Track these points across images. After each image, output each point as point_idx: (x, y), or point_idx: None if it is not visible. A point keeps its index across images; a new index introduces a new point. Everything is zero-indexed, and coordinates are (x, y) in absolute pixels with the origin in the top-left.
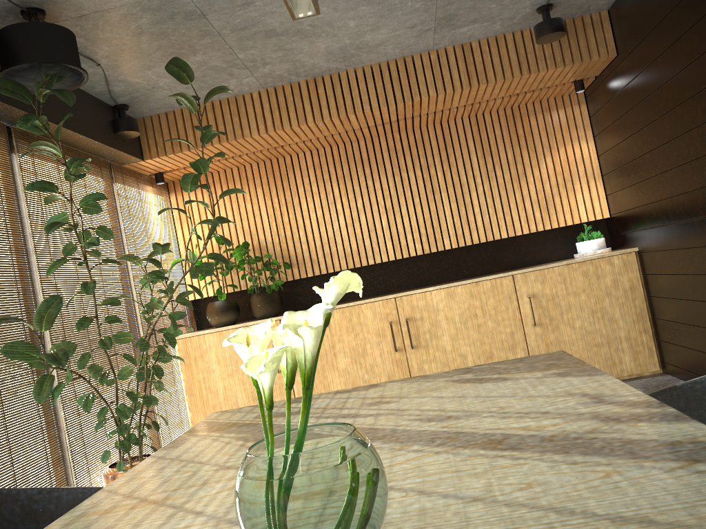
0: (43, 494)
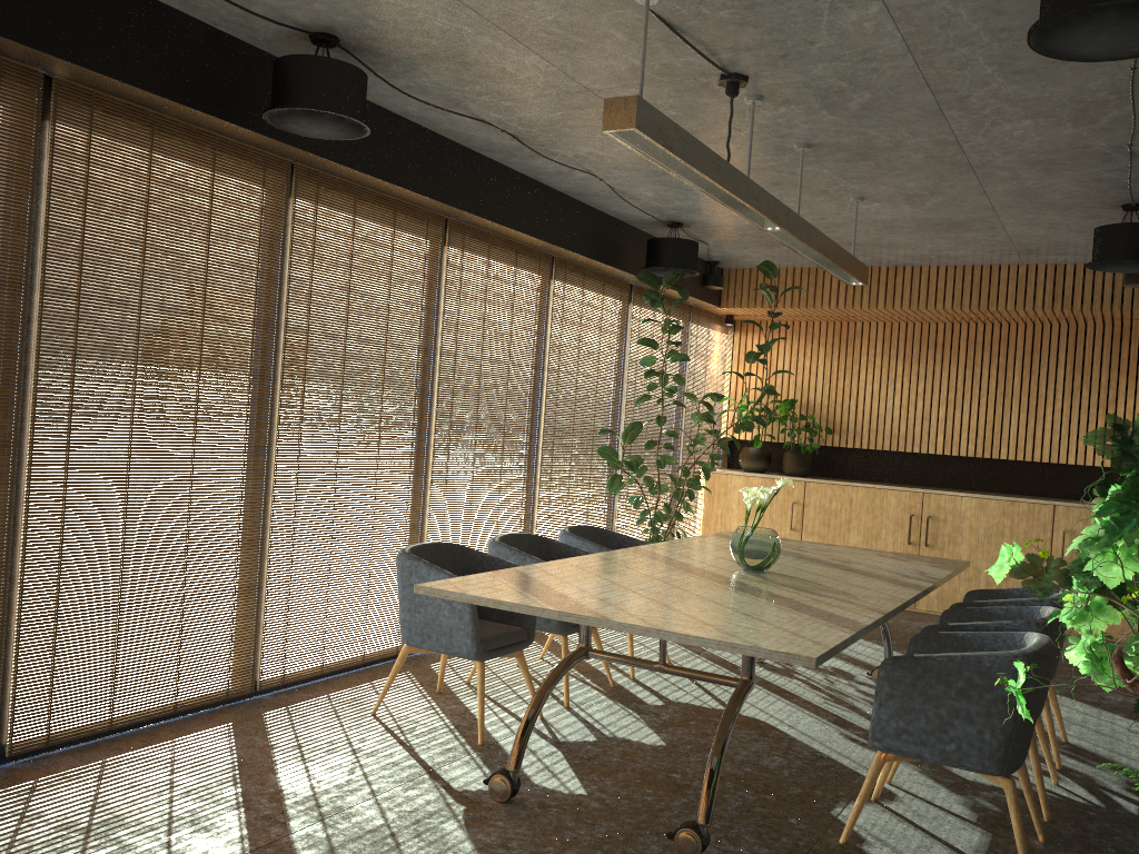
0: (629, 540)
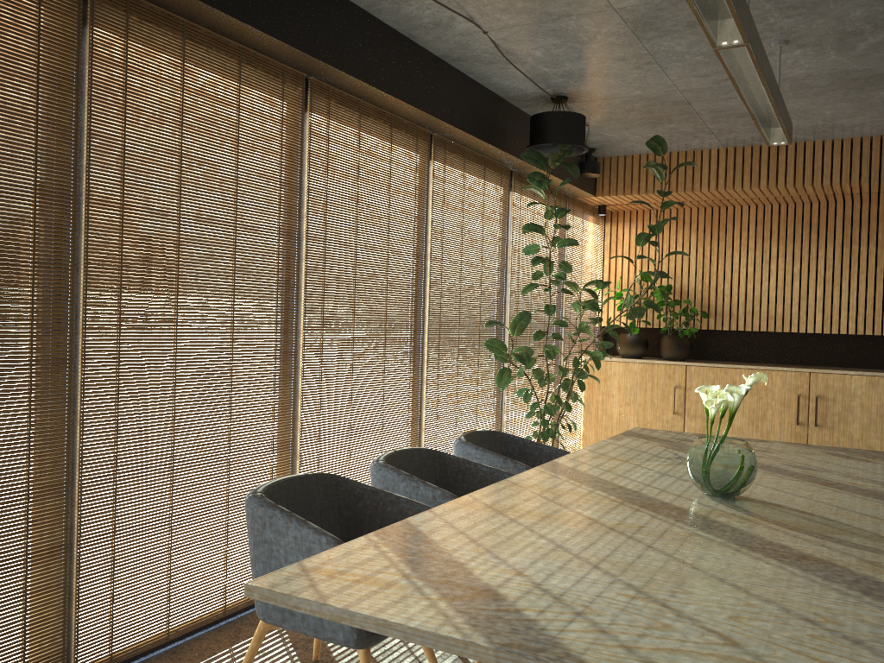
0: (532, 444)
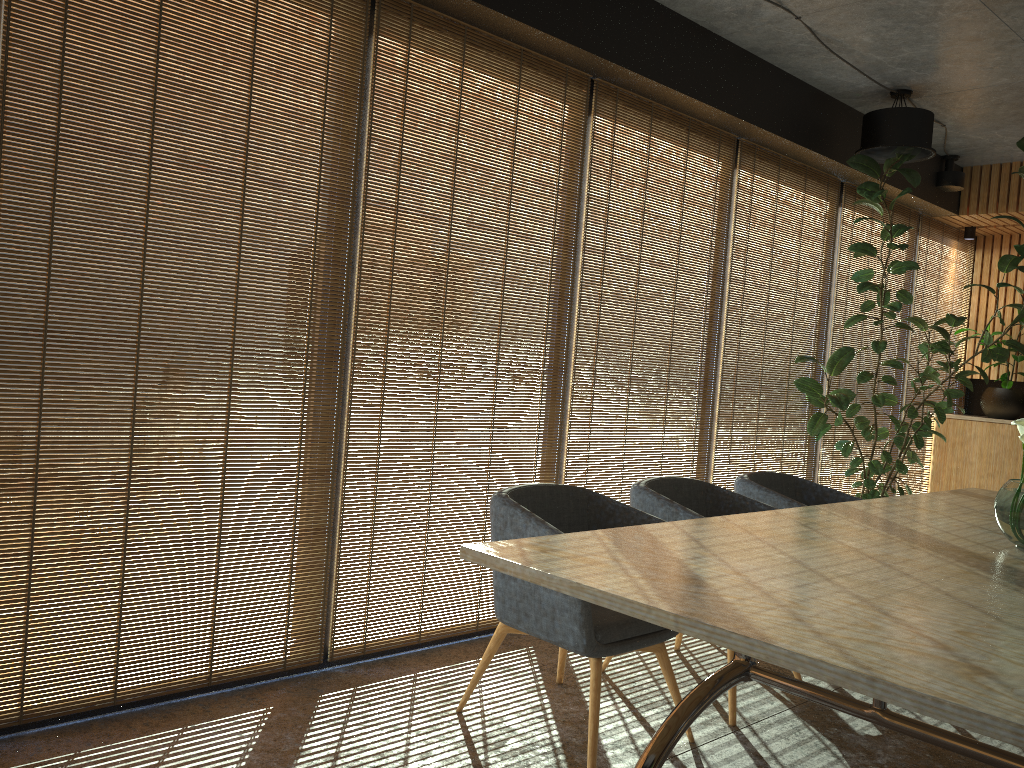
0: (832, 493)
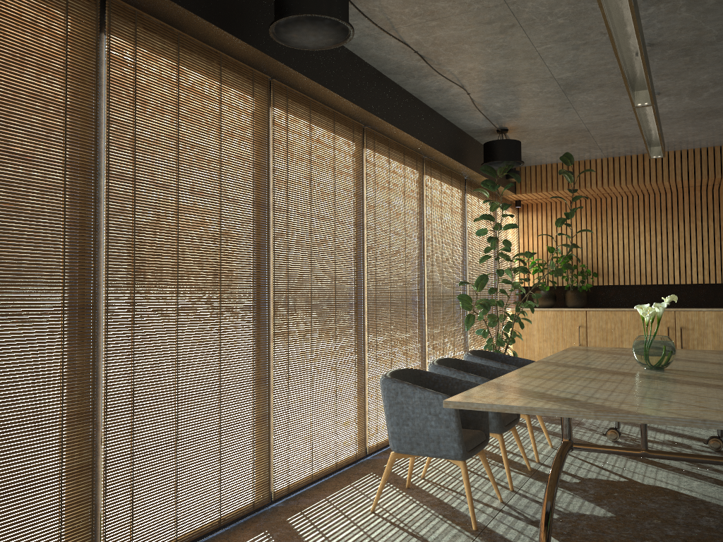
0: (510, 358)
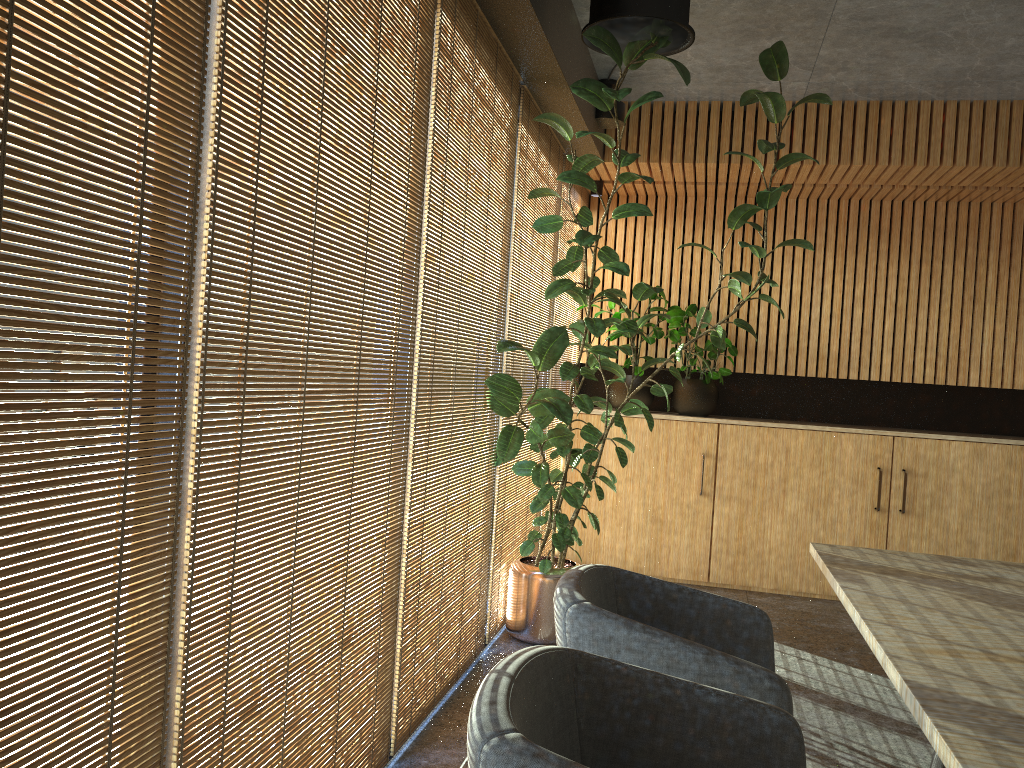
0: (683, 594)
